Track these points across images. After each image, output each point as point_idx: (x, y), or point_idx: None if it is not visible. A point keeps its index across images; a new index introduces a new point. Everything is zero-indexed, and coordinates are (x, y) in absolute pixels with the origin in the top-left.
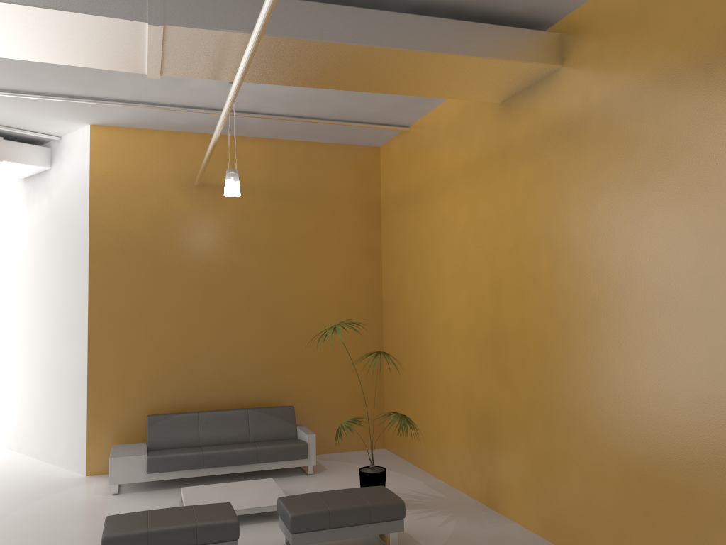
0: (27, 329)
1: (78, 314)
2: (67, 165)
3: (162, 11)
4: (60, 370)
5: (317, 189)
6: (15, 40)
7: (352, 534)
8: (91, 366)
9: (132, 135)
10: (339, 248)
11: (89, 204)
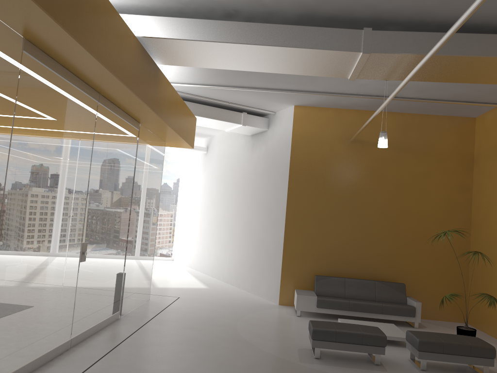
0: (247, 219)
1: (279, 212)
2: (278, 128)
3: (369, 46)
4: (266, 243)
5: (429, 145)
6: (288, 65)
7: (457, 360)
8: (285, 242)
9: (316, 111)
10: (441, 184)
11: (290, 150)
